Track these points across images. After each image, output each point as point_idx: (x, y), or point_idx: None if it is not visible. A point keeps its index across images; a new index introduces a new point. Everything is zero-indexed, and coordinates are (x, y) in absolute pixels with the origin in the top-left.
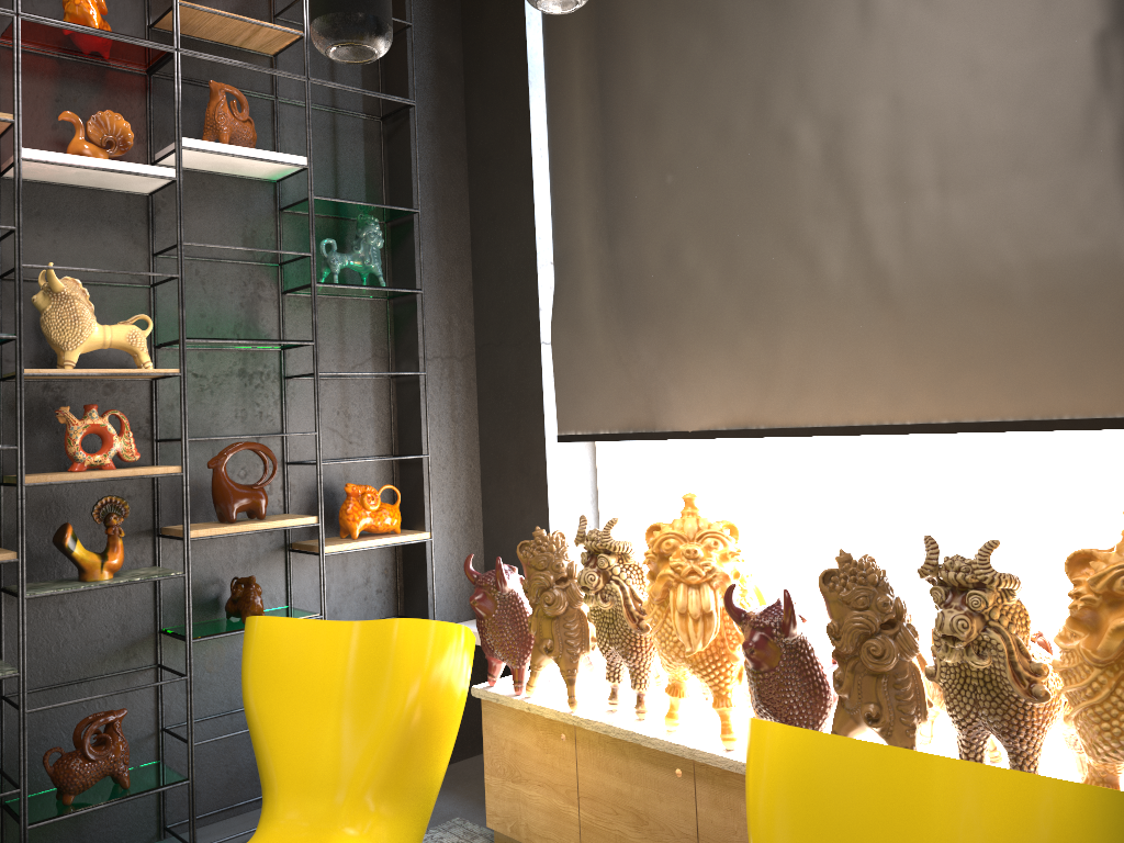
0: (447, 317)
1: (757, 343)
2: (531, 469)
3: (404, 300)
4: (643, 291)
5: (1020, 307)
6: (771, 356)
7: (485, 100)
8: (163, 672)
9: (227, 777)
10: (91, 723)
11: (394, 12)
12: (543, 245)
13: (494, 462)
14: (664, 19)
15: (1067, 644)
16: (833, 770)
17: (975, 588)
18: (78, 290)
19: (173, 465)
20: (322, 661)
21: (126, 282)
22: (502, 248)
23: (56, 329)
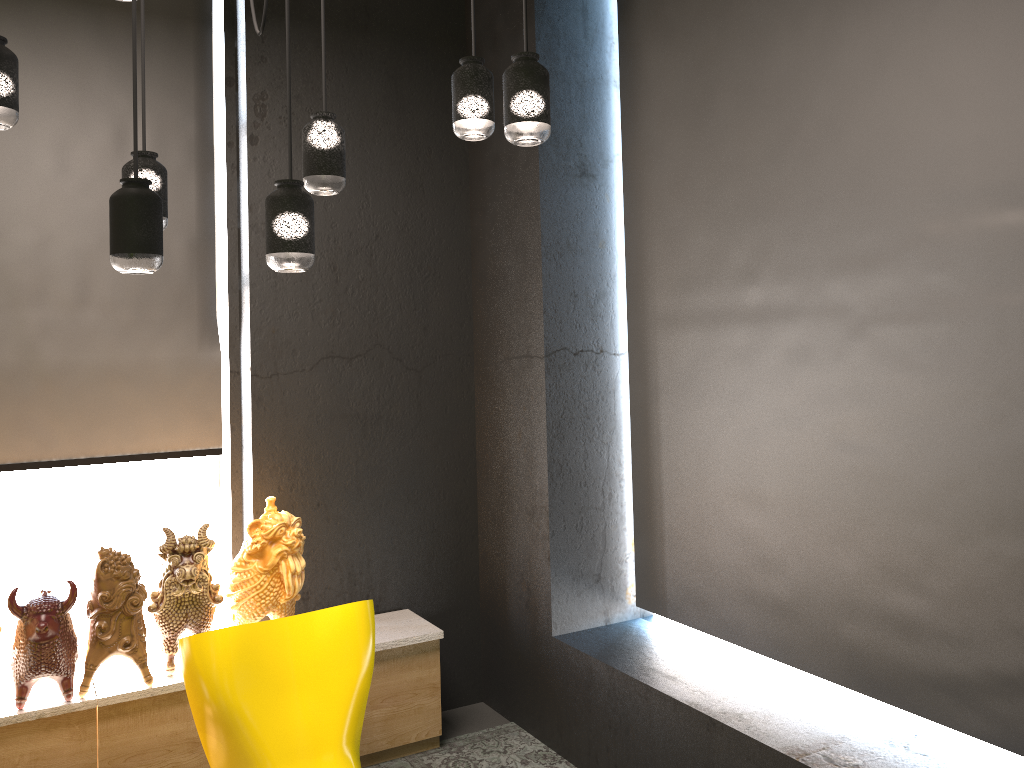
0: None
1: None
2: None
3: None
4: None
5: (141, 387)
6: None
7: None
8: None
9: None
10: None
11: None
12: None
13: None
14: None
15: (245, 568)
16: (253, 639)
17: (195, 551)
18: None
19: None
20: None
21: None
22: None
23: None
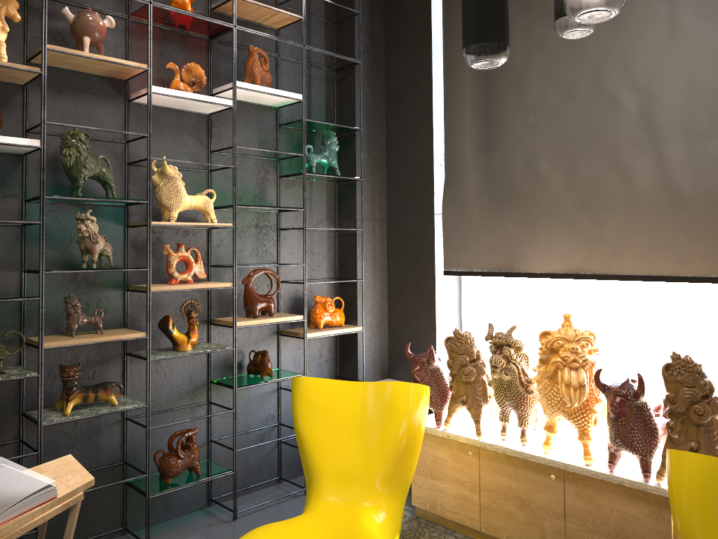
0: (372, 195)
1: (588, 222)
2: (424, 290)
3: (347, 183)
4: (510, 186)
5: None
6: (597, 231)
7: (400, 61)
8: (211, 406)
9: (244, 470)
10: (181, 436)
11: (346, 4)
12: (437, 153)
13: (397, 285)
14: (532, 20)
15: None
16: None
17: None
18: (177, 173)
19: (219, 281)
20: (343, 405)
21: (196, 168)
22: (408, 154)
23: (165, 197)
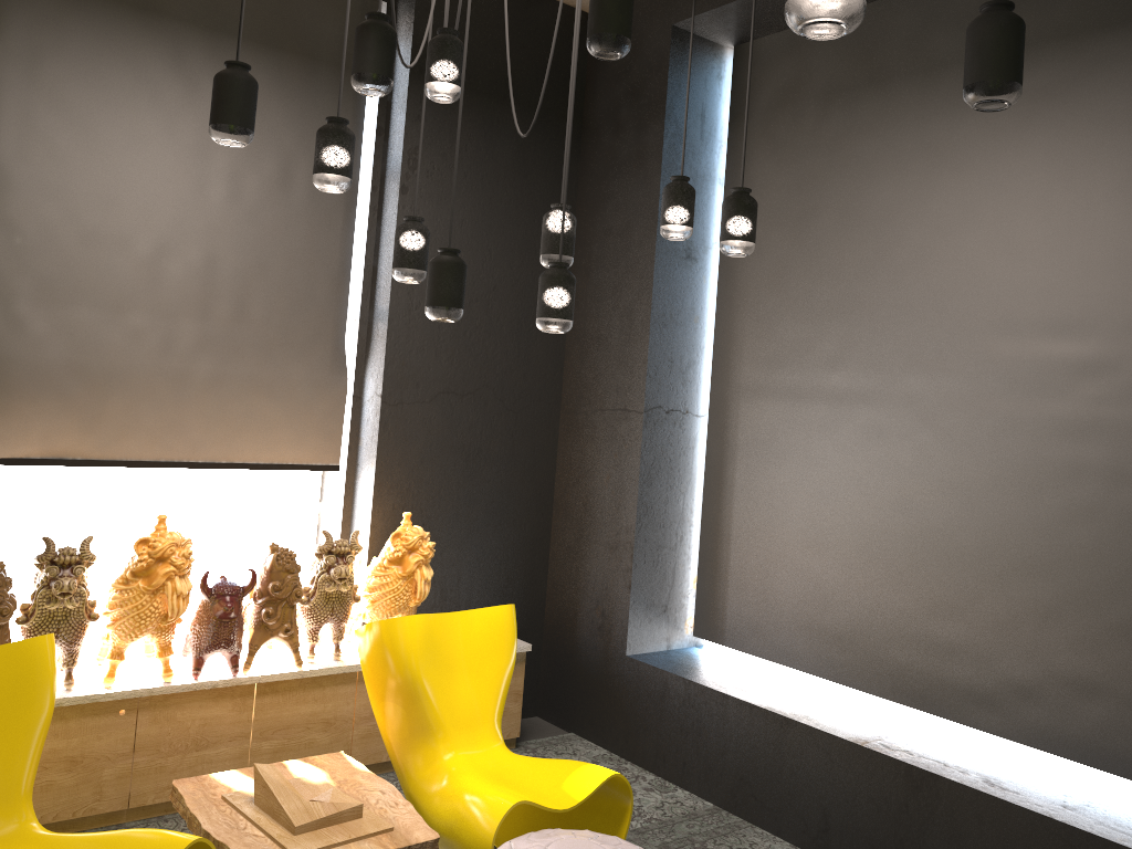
0: None
1: (90, 394)
2: None
3: None
4: None
5: (279, 402)
6: (100, 406)
7: None
8: None
9: None
10: None
11: None
12: None
13: None
14: (38, 103)
15: (385, 572)
16: (433, 627)
17: (347, 554)
18: None
19: None
20: None
21: None
22: None
23: None
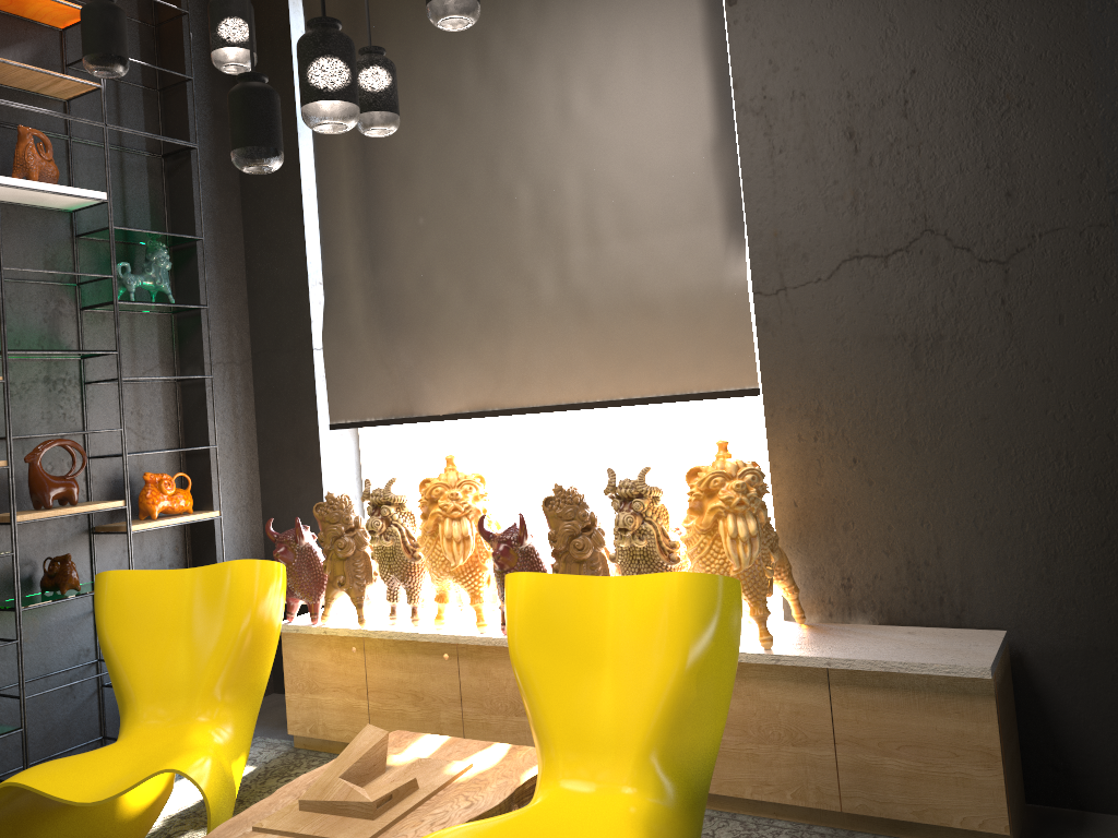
0: (227, 329)
1: (492, 346)
2: (306, 453)
3: (188, 314)
4: (402, 307)
5: (666, 320)
6: (502, 356)
7: None
8: None
9: (44, 732)
10: None
11: (173, 65)
12: (313, 268)
13: (271, 450)
14: (415, 96)
15: (688, 524)
16: (556, 593)
17: (637, 498)
18: None
19: None
20: (167, 601)
21: None
22: (275, 270)
23: None
